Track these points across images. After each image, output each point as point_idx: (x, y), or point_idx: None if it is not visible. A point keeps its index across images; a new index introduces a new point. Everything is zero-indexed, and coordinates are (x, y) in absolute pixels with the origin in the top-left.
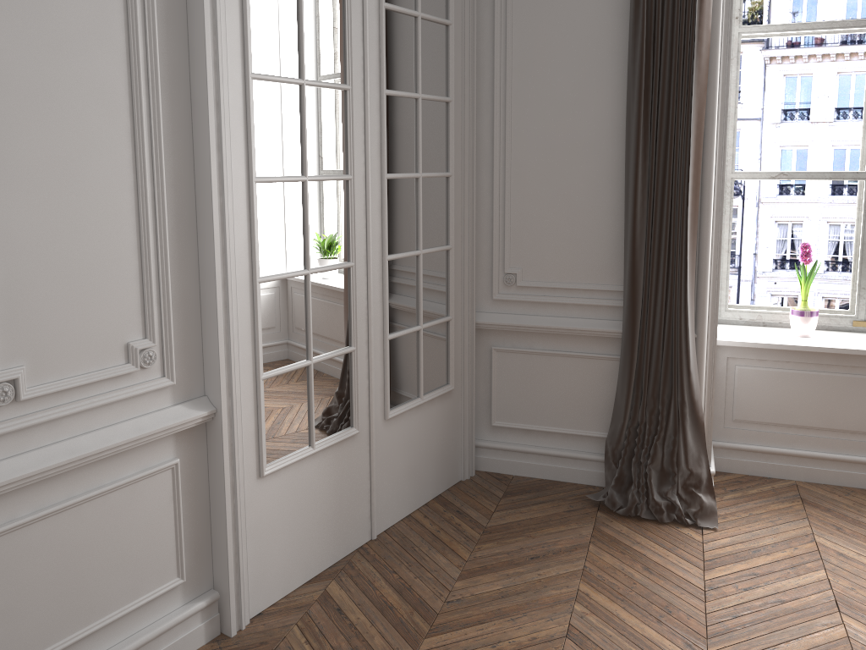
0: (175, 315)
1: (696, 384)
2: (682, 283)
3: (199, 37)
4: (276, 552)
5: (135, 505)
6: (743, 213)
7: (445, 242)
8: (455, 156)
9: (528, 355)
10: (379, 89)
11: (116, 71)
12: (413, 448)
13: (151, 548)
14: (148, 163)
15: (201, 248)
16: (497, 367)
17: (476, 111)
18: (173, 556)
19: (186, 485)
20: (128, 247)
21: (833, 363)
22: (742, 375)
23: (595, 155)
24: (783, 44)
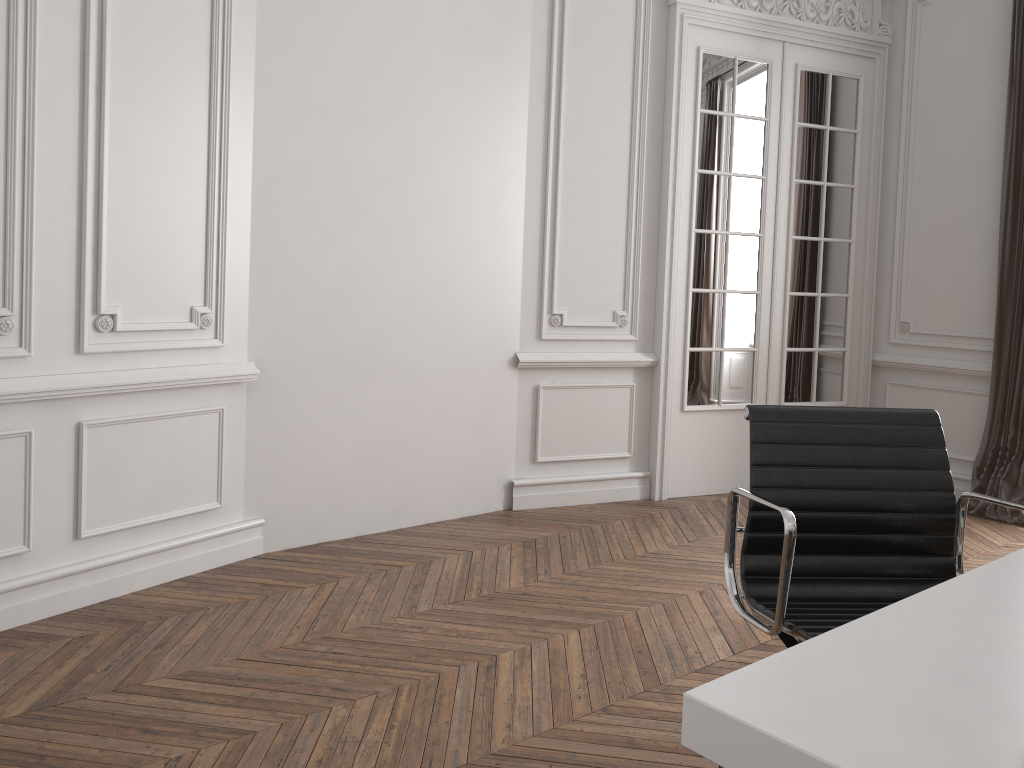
0: (640, 301)
1: None
2: None
3: (667, 150)
4: (688, 464)
5: (609, 400)
6: None
7: (844, 291)
8: (858, 229)
9: (916, 389)
10: (789, 178)
11: (622, 169)
12: None
13: (615, 428)
14: (634, 217)
15: (658, 266)
16: (890, 398)
17: (884, 196)
18: (626, 439)
19: (637, 401)
20: (619, 260)
21: None
22: None
23: (977, 228)
24: None
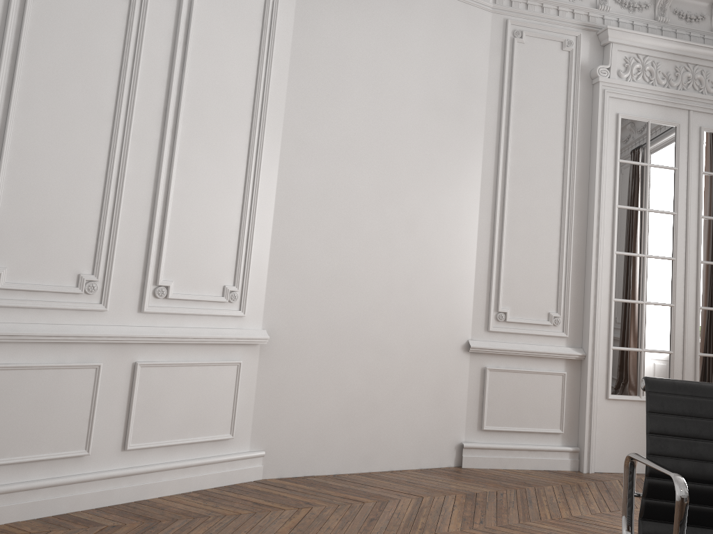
0: (571, 306)
1: None
2: None
3: (592, 190)
4: (612, 444)
5: (544, 384)
6: None
7: None
8: None
9: None
10: (697, 215)
11: (556, 203)
12: None
13: (549, 408)
14: (565, 240)
15: (586, 279)
16: None
17: None
18: (558, 418)
19: (568, 387)
20: (553, 272)
21: None
22: None
23: None
24: None
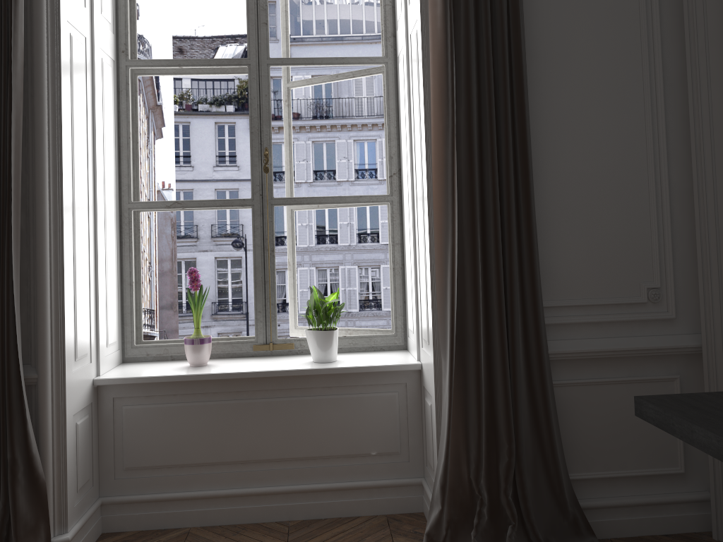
0: None
1: (32, 434)
2: (8, 314)
3: None
4: None
5: None
6: (247, 263)
7: None
8: None
9: None
10: None
11: None
12: None
13: None
14: None
15: None
16: None
17: None
18: None
19: None
20: None
21: (219, 390)
22: (130, 415)
23: None
24: None
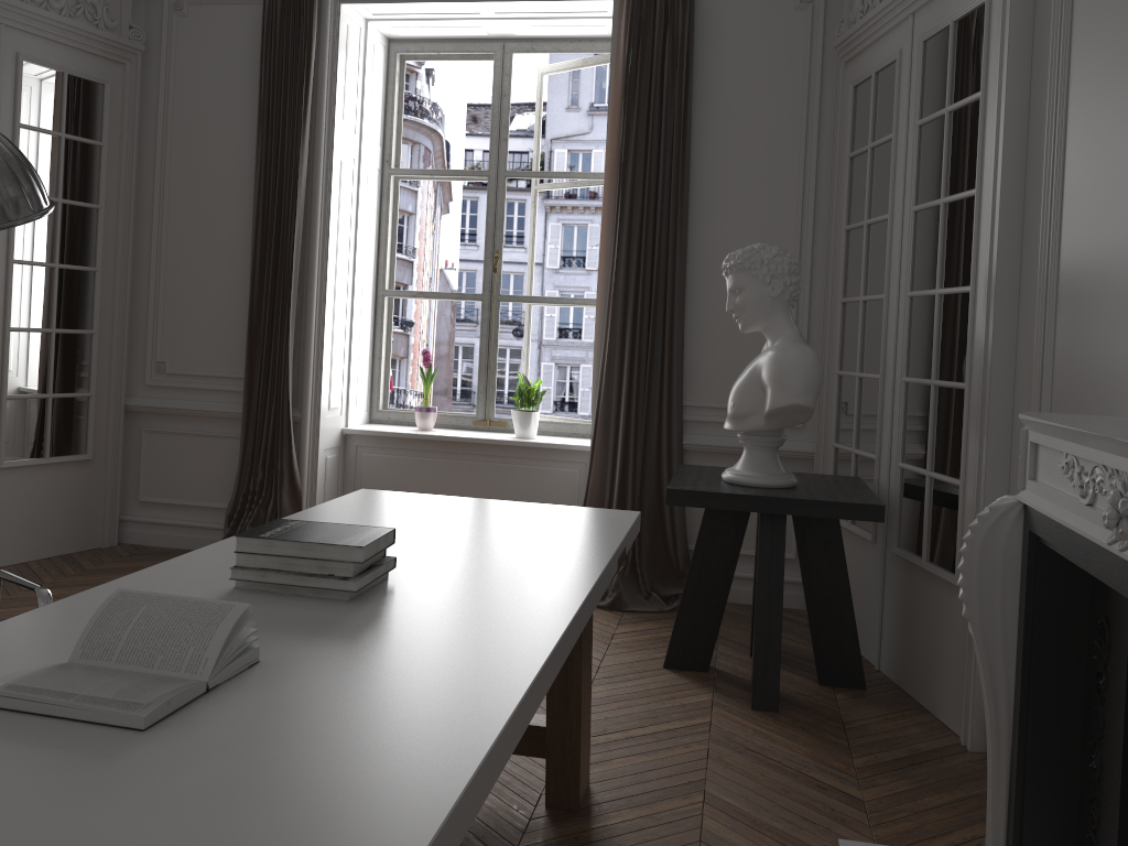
0: None
1: (295, 455)
2: (285, 369)
3: None
4: None
5: None
6: None
7: (89, 327)
8: (106, 255)
9: (173, 436)
10: None
11: None
12: (34, 503)
13: None
14: None
15: None
16: (147, 447)
17: (140, 220)
18: None
19: None
20: None
21: (435, 450)
22: (368, 461)
23: (232, 262)
24: (562, 195)
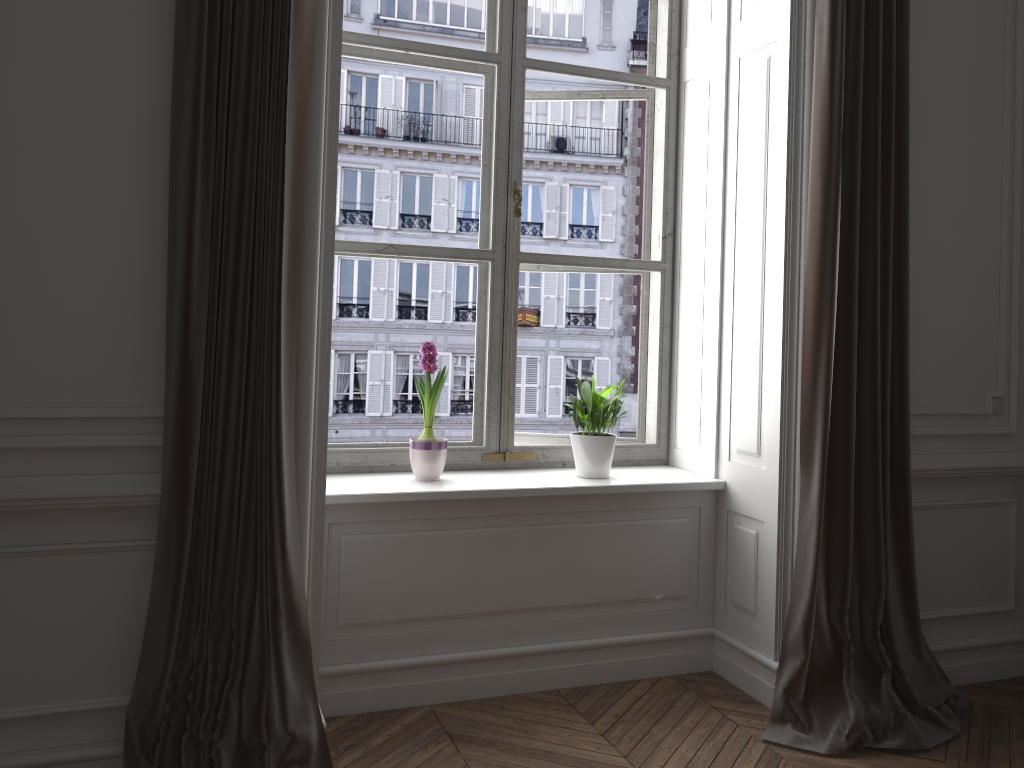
0: None
1: (298, 572)
2: (273, 394)
3: None
4: None
5: None
6: None
7: None
8: None
9: None
10: None
11: None
12: None
13: None
14: None
15: None
16: None
17: None
18: None
19: None
20: None
21: (474, 514)
22: (352, 549)
23: (112, 166)
24: (341, 129)
